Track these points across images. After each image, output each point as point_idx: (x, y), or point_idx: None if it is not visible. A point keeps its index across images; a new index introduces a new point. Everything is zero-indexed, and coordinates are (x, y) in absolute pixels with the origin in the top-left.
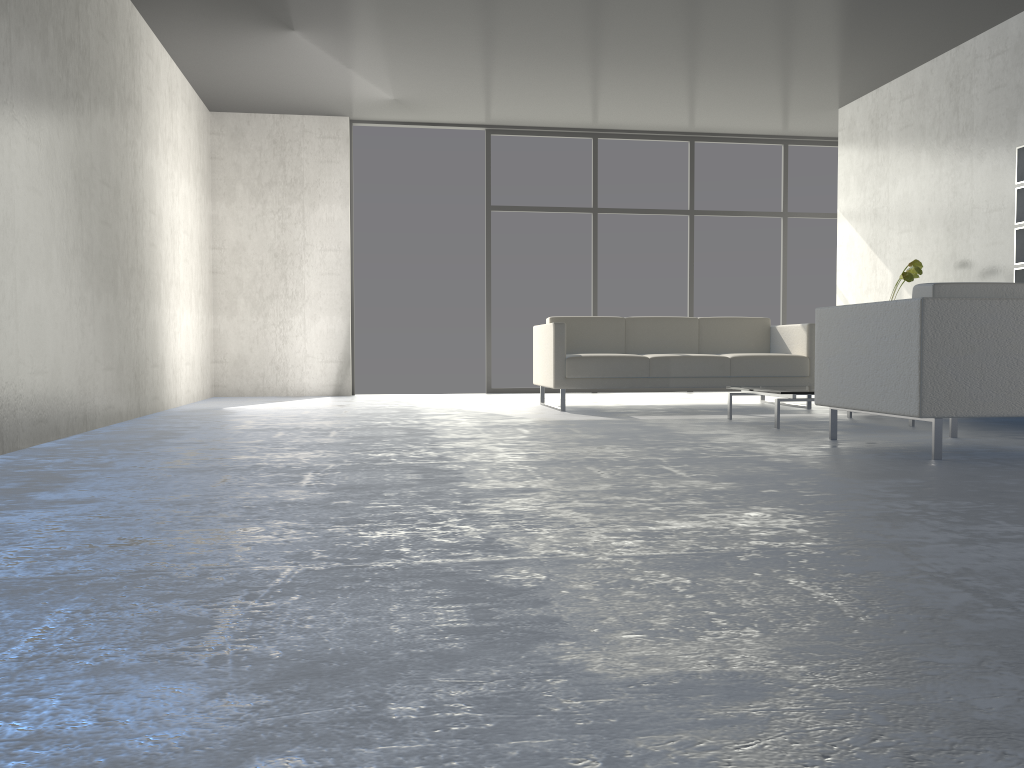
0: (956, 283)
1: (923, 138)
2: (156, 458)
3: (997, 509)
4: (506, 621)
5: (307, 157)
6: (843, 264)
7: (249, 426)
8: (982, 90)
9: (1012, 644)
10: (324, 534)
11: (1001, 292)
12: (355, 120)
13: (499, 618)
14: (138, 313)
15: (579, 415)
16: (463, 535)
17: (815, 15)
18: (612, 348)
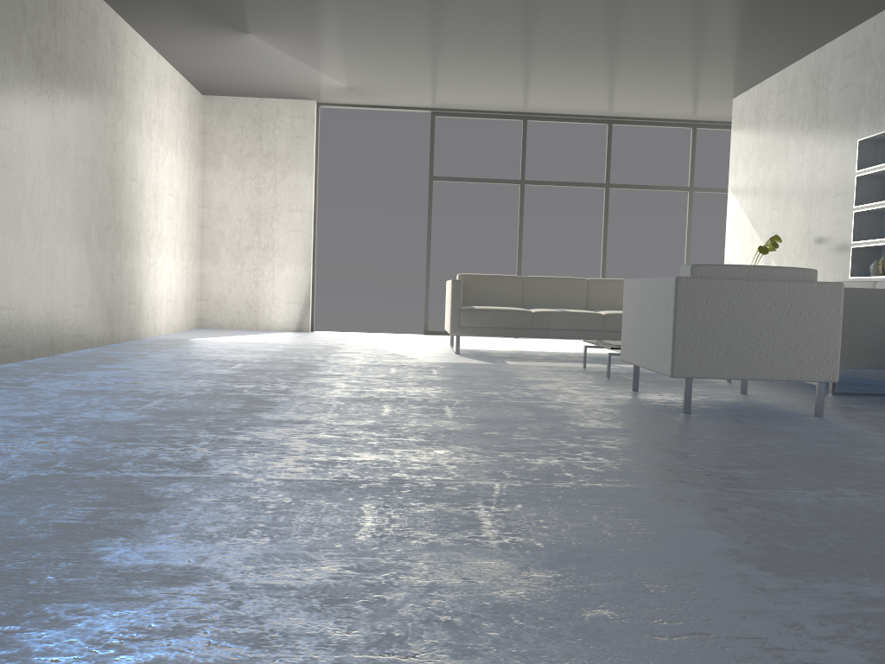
0: (712, 265)
1: (792, 128)
2: (69, 380)
3: (646, 459)
4: (106, 521)
5: (280, 133)
6: (730, 235)
7: (183, 356)
8: (836, 88)
9: (435, 562)
10: (90, 449)
11: (753, 274)
12: (321, 103)
13: (105, 519)
14: (114, 261)
15: (464, 358)
16: (189, 455)
17: (681, 22)
18: (510, 302)
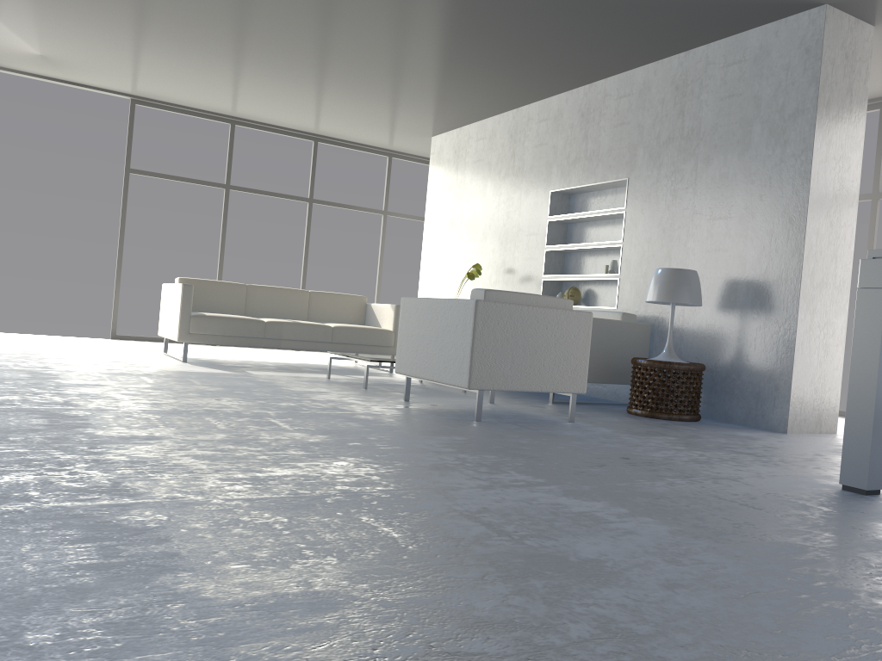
0: (500, 291)
1: (490, 172)
2: None
3: (512, 462)
4: (132, 557)
5: None
6: (426, 259)
7: None
8: (531, 144)
9: (505, 562)
10: None
11: (529, 300)
12: None
13: (126, 554)
14: None
15: (199, 367)
16: (91, 480)
17: (420, 64)
18: (234, 310)
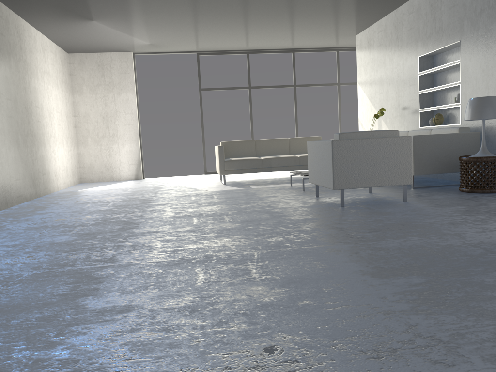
0: (348, 132)
1: (386, 50)
2: (24, 222)
3: (323, 232)
4: (80, 290)
5: (114, 71)
6: (360, 108)
7: (79, 201)
8: (406, 29)
9: (234, 290)
10: (55, 257)
11: (368, 135)
12: (135, 53)
13: (79, 289)
14: (32, 153)
15: (228, 187)
16: (105, 255)
17: (325, 1)
18: (250, 154)
